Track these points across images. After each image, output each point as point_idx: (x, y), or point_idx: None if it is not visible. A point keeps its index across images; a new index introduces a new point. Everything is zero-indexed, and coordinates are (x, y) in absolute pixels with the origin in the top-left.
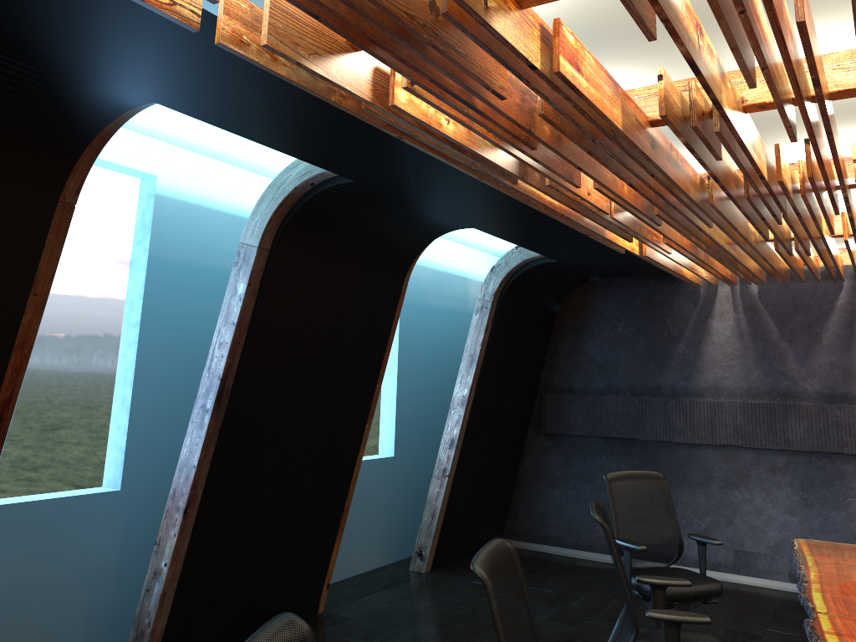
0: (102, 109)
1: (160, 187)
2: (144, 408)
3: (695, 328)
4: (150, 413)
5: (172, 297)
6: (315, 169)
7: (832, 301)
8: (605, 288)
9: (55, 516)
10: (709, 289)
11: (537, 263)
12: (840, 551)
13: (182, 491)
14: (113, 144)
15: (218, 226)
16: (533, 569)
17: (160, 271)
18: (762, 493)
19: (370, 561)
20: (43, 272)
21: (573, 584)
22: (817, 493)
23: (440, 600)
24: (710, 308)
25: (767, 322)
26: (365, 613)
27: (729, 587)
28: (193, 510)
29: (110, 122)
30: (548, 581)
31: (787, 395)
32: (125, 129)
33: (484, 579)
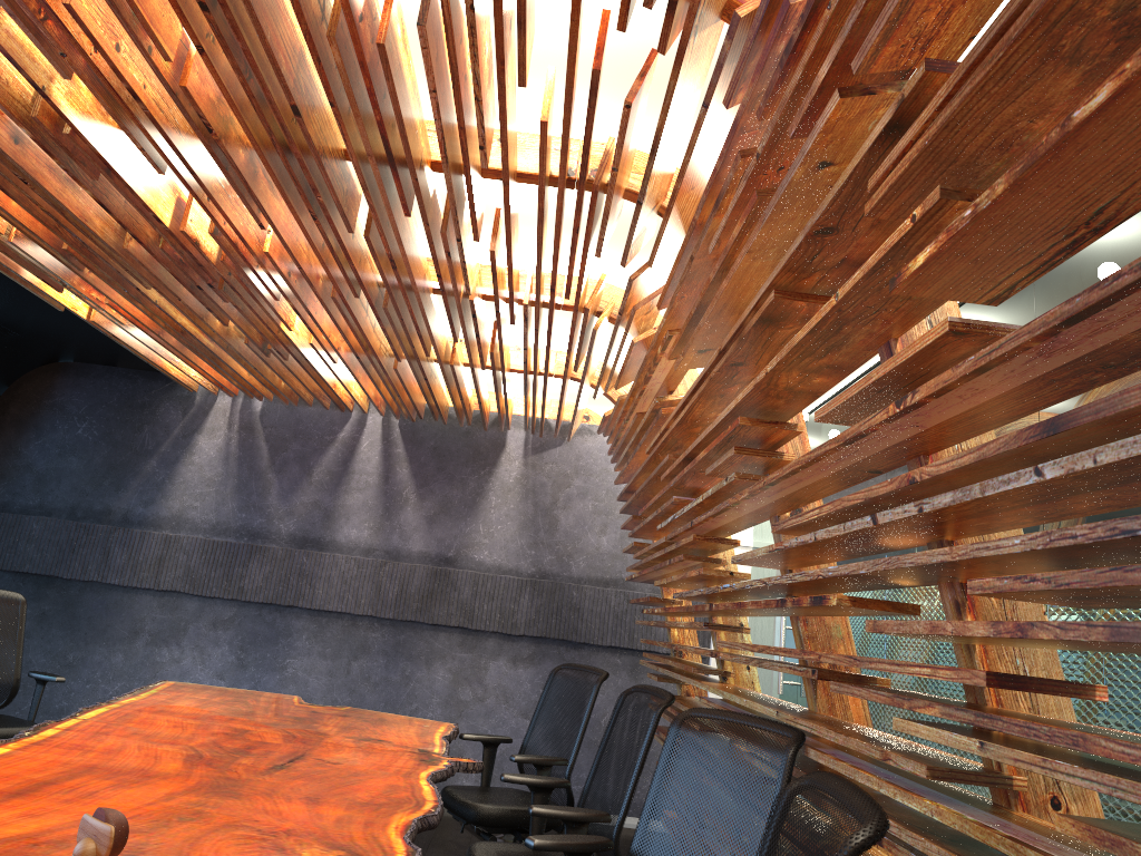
0: None
1: None
2: None
3: (176, 442)
4: None
5: None
6: None
7: (335, 432)
8: (78, 375)
9: None
10: (207, 398)
11: None
12: (203, 690)
13: None
14: None
15: None
16: None
17: None
18: (195, 652)
19: None
20: None
21: None
22: (256, 653)
23: None
24: (201, 420)
25: (261, 446)
26: None
27: None
28: None
29: None
30: None
31: (257, 535)
32: None
33: None
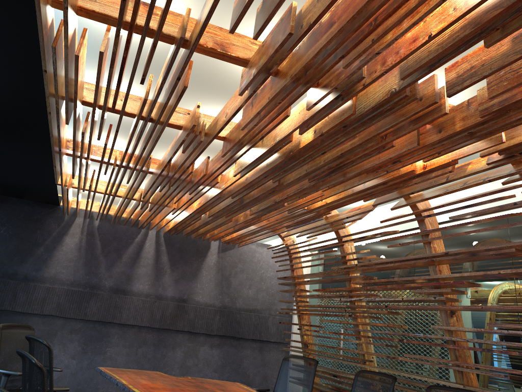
0: None
1: None
2: None
3: (54, 239)
4: None
5: None
6: None
7: (133, 238)
8: (2, 202)
9: None
10: (71, 218)
11: None
12: (124, 371)
13: None
14: None
15: None
16: None
17: None
18: (60, 346)
19: None
20: None
21: None
22: (92, 345)
23: None
24: (67, 229)
25: (97, 243)
26: None
27: None
28: None
29: None
30: None
31: (94, 287)
32: None
33: (44, 369)
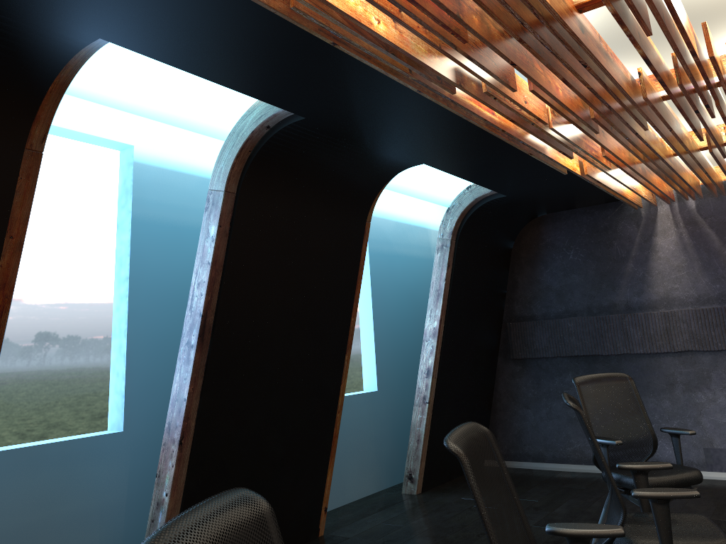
0: (53, 52)
1: (138, 156)
2: (139, 355)
3: (640, 246)
4: (146, 359)
5: (157, 253)
6: (268, 111)
7: None
8: (553, 222)
9: (63, 458)
10: (649, 210)
11: (488, 200)
12: None
13: (176, 423)
14: (90, 118)
15: (194, 189)
16: (517, 483)
17: (144, 230)
18: (725, 392)
19: (365, 488)
20: (17, 216)
21: (556, 493)
22: None
23: (432, 516)
24: (652, 227)
25: (708, 233)
26: (363, 533)
27: (704, 483)
28: (188, 441)
29: (64, 66)
30: (532, 492)
31: None
32: (101, 105)
33: (459, 454)
